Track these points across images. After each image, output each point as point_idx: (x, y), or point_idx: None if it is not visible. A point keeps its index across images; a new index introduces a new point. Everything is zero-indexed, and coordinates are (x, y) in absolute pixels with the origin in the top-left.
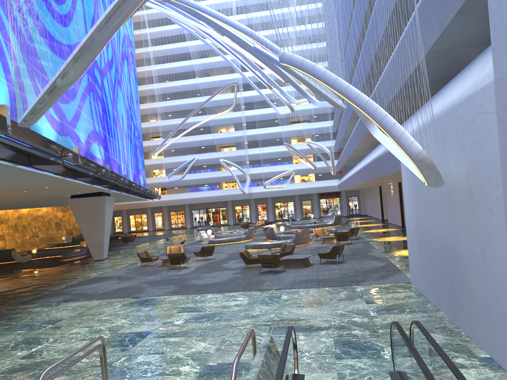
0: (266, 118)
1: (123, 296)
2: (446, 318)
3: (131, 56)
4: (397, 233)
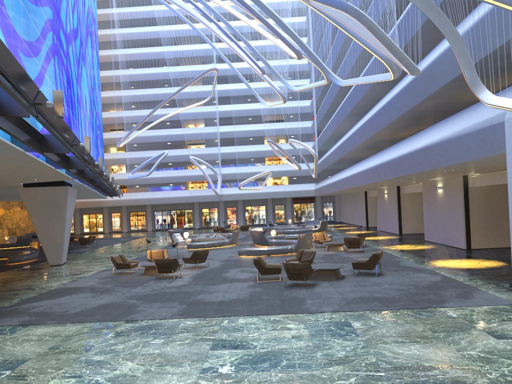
0: (241, 114)
1: (111, 319)
2: None
3: (95, 34)
4: (403, 241)
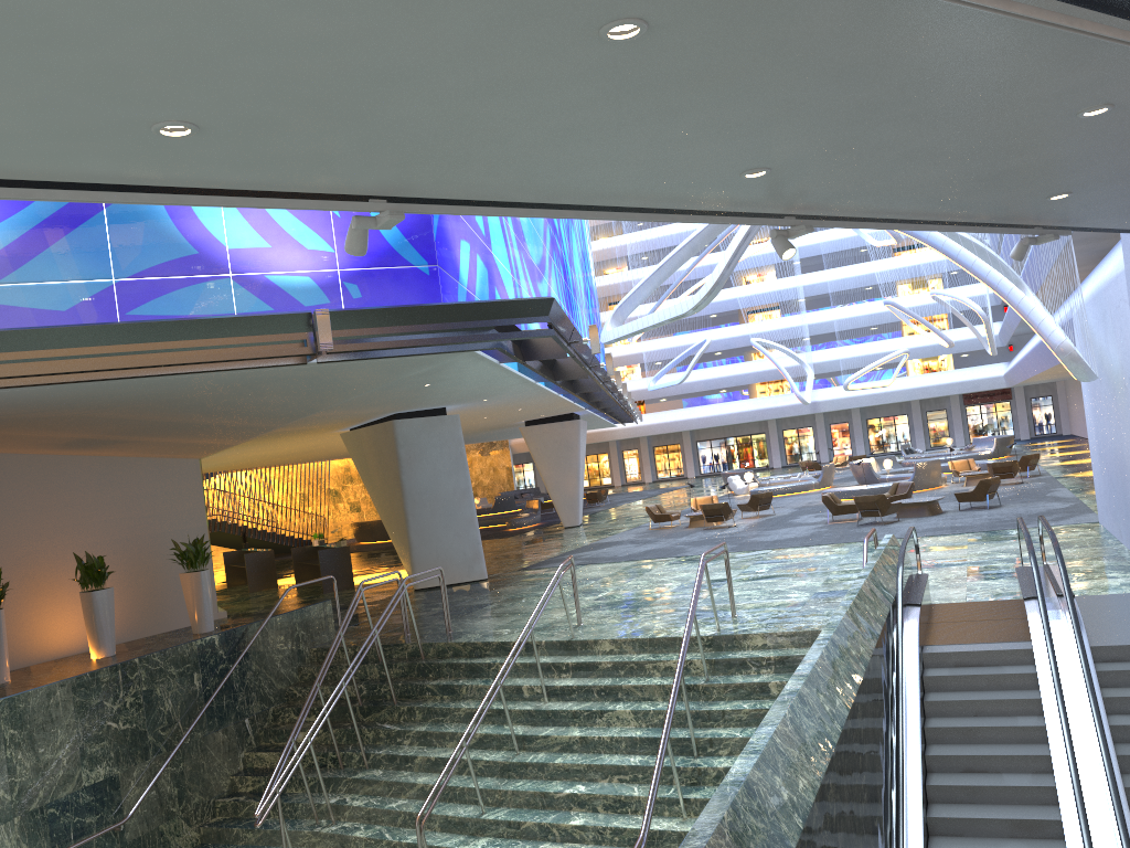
0: (842, 246)
1: (661, 556)
2: (1124, 549)
3: None
4: None
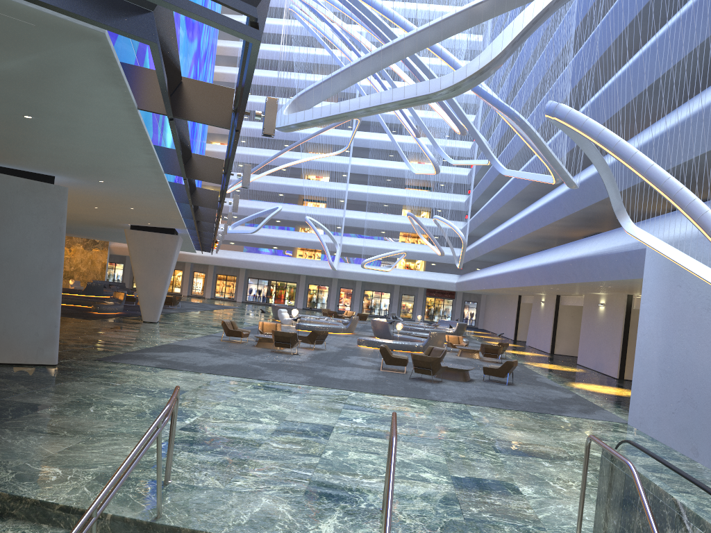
0: (378, 173)
1: (242, 376)
2: None
3: (215, 49)
4: (552, 360)
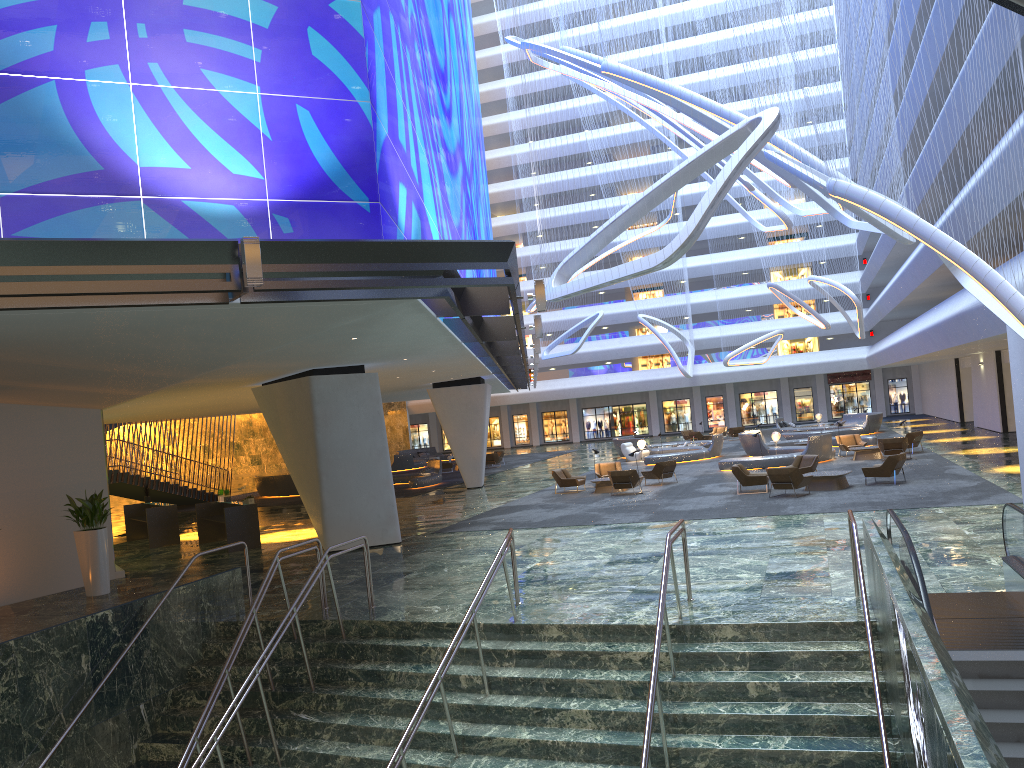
0: (723, 233)
1: (578, 524)
2: None
3: (481, 135)
4: (995, 442)
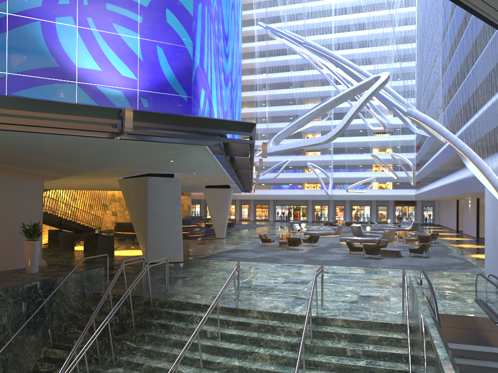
0: (352, 128)
1: (270, 261)
2: None
3: (240, 68)
4: (472, 242)
